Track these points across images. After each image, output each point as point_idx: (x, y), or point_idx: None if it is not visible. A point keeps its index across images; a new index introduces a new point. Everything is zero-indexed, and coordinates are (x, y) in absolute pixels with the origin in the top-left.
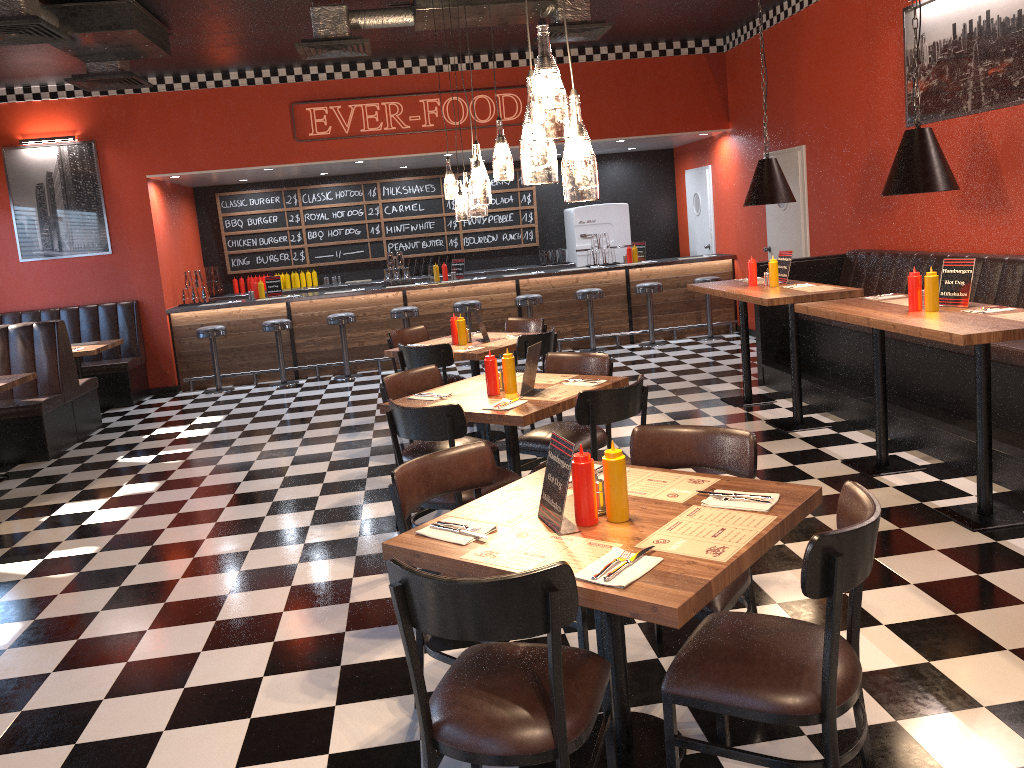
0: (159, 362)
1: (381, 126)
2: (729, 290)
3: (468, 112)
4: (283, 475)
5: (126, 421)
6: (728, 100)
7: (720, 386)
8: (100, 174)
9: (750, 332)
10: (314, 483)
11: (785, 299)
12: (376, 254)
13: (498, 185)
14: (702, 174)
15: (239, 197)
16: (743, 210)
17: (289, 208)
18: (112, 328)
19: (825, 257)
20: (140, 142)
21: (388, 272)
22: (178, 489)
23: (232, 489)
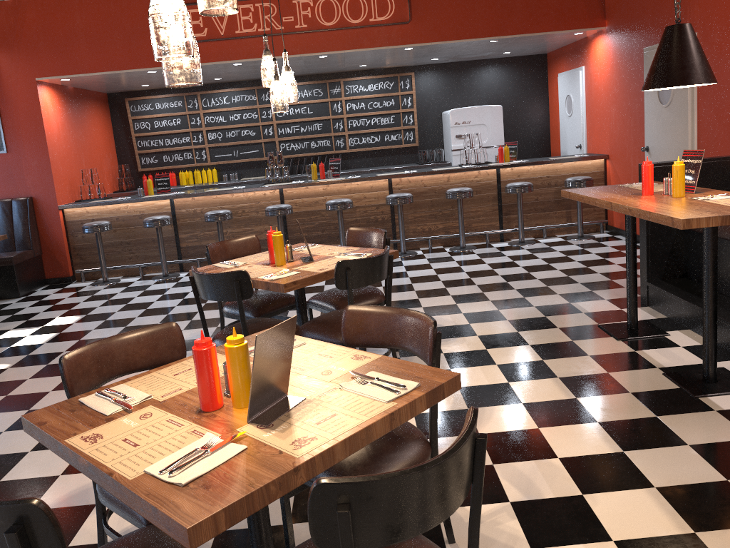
0: (54, 254)
1: (255, 27)
2: (618, 201)
3: (341, 12)
4: None
5: None
6: None
7: (596, 304)
8: None
9: (621, 232)
10: None
11: (709, 220)
12: None
13: (380, 89)
14: (575, 75)
15: (146, 101)
16: (618, 109)
17: (190, 111)
18: (7, 223)
19: (728, 158)
20: (28, 46)
21: (268, 171)
22: None
23: None
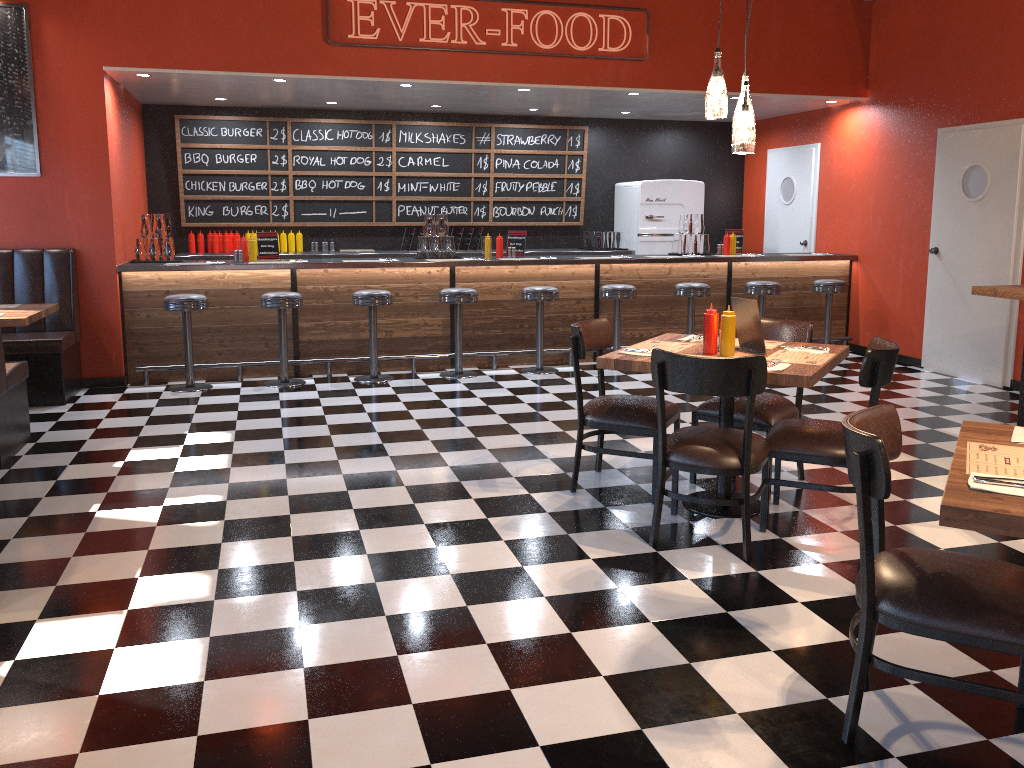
0: (100, 341)
1: (448, 37)
2: None
3: (562, 34)
4: (445, 570)
5: (67, 432)
6: (869, 61)
7: None
8: (31, 56)
9: None
10: (527, 596)
11: None
12: (382, 217)
13: (543, 144)
14: (804, 154)
15: (207, 123)
16: (881, 200)
17: (274, 145)
18: (34, 286)
19: None
20: (97, 16)
21: (426, 240)
22: (258, 595)
23: (372, 602)
